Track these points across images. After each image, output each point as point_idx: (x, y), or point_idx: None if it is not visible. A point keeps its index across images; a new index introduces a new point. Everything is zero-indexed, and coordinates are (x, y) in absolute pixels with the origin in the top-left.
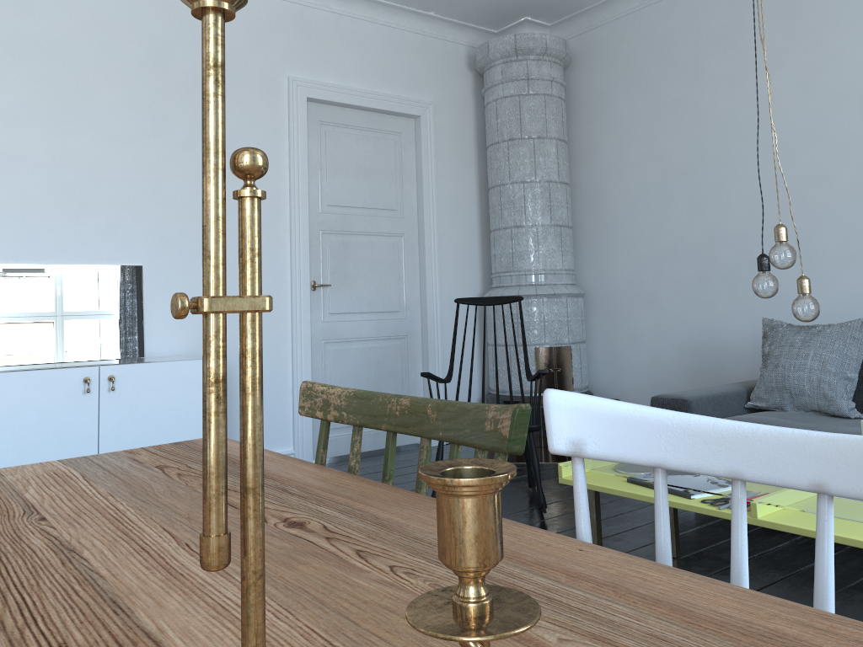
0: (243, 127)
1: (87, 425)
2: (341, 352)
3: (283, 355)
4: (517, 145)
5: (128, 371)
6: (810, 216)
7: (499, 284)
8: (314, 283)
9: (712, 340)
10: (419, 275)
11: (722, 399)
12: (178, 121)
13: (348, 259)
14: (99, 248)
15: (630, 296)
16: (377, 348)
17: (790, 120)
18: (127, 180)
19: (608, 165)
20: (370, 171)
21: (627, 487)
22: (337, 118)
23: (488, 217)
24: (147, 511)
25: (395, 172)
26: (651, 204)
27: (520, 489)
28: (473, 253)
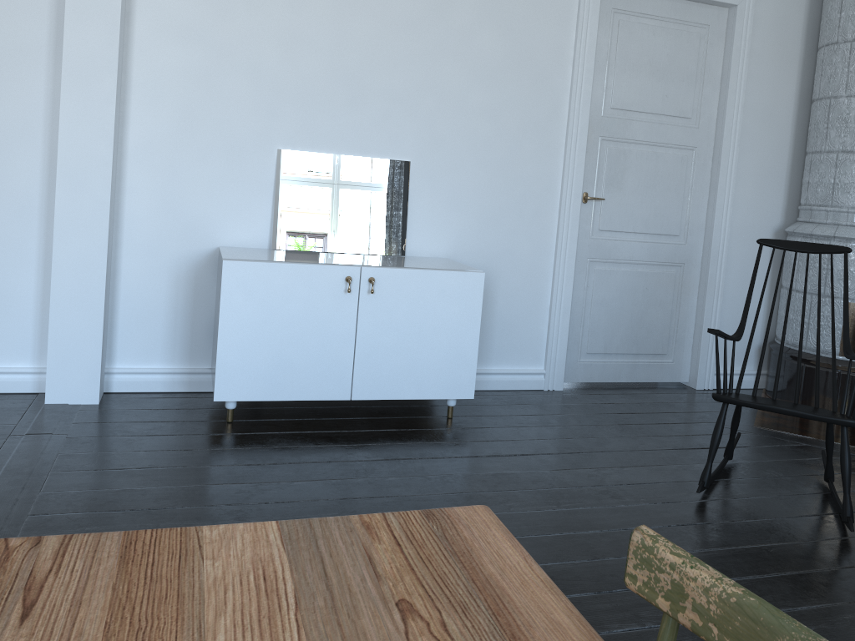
0: (527, 14)
1: (345, 323)
2: (607, 274)
3: (544, 269)
4: None
5: (388, 275)
6: None
7: (809, 219)
8: (586, 195)
9: None
10: (707, 196)
11: None
12: (458, 6)
13: (627, 171)
14: (369, 140)
15: None
16: (647, 274)
17: None
18: (402, 69)
19: None
20: (665, 70)
21: None
22: (634, 5)
23: (804, 135)
24: None
25: (696, 73)
26: None
27: (811, 478)
28: (778, 177)
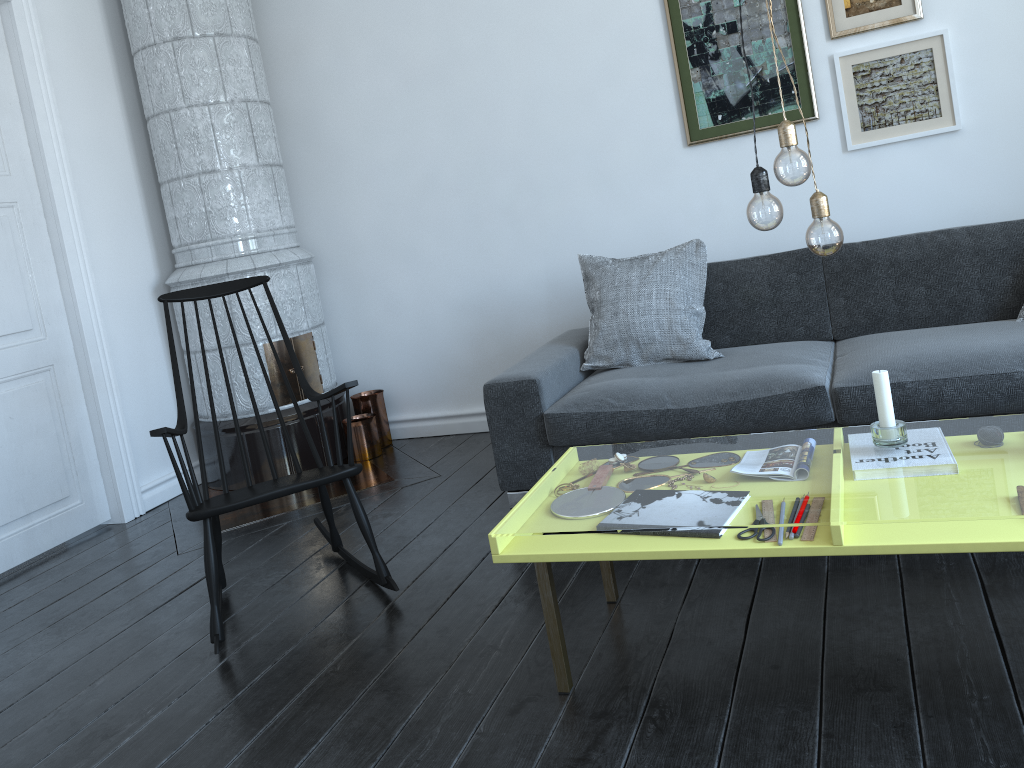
0: None
1: None
2: None
3: None
4: (190, 47)
5: None
6: (602, 123)
7: (191, 261)
8: None
9: (496, 293)
10: (55, 265)
11: (563, 368)
12: None
13: None
14: None
15: (379, 251)
16: (5, 396)
17: (566, 3)
18: None
19: (323, 74)
20: None
21: (611, 543)
22: None
23: (149, 163)
24: None
25: None
26: (393, 124)
27: (318, 557)
28: (136, 221)
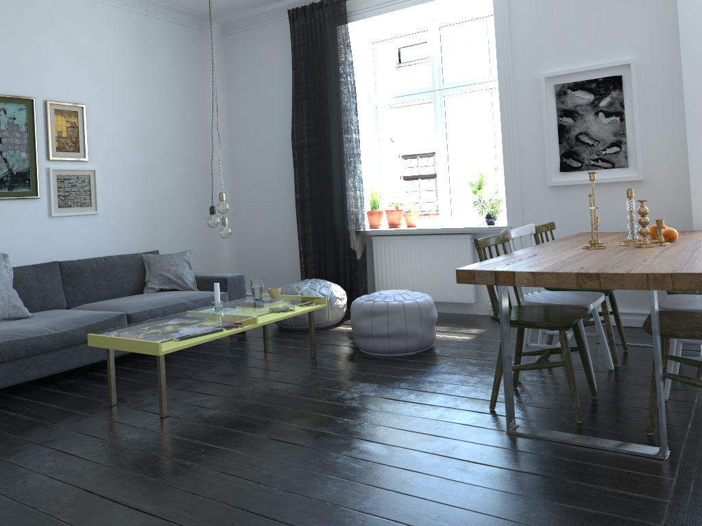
0: None
1: None
2: None
3: None
4: None
5: None
6: None
7: None
8: None
9: None
10: None
11: None
12: None
13: None
14: None
15: None
16: None
17: None
18: None
19: None
20: None
21: (193, 340)
22: None
23: None
24: (543, 259)
25: None
26: None
27: None
28: None
